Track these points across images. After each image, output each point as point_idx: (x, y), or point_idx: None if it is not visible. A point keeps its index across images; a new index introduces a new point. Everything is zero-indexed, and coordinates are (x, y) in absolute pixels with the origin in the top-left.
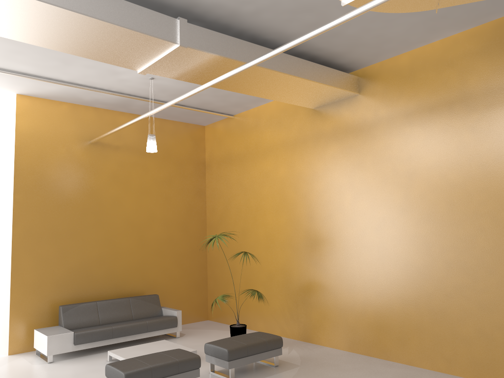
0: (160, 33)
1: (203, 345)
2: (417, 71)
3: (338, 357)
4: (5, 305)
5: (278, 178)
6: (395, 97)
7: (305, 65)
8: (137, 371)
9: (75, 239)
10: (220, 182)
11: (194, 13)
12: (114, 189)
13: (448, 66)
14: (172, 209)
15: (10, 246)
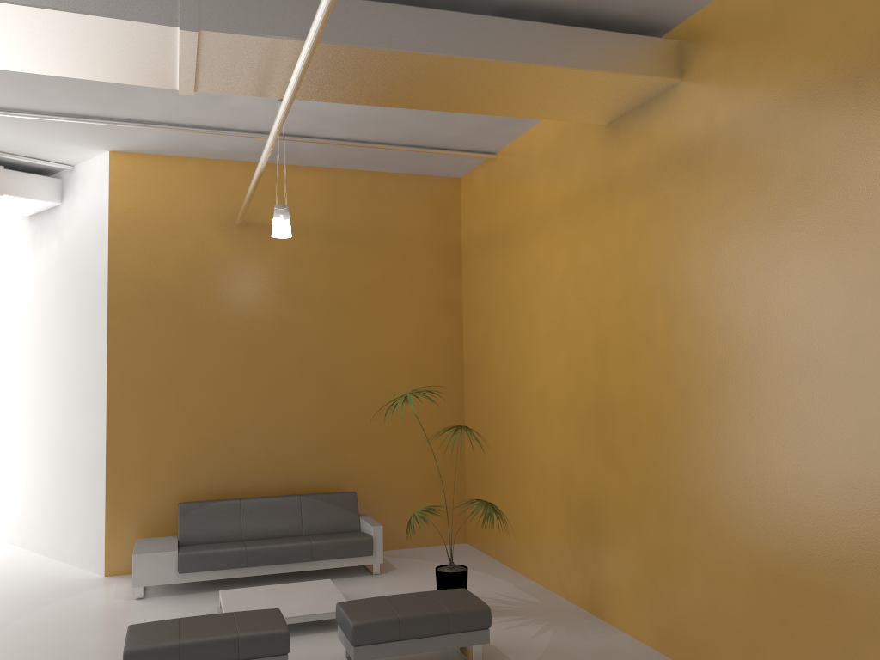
0: (135, 10)
1: None
2: (788, 6)
3: None
4: (100, 497)
5: (555, 276)
6: (746, 78)
7: (516, 31)
8: (149, 649)
9: (212, 391)
10: (480, 285)
11: None
12: (281, 304)
13: None
14: (392, 337)
15: (105, 402)
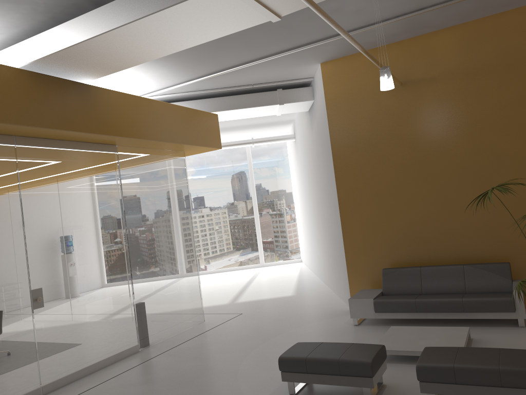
0: None
1: (524, 347)
2: None
3: None
4: (344, 264)
5: None
6: None
7: None
8: (290, 359)
9: (398, 197)
10: None
11: None
12: (437, 132)
13: None
14: None
15: (338, 209)
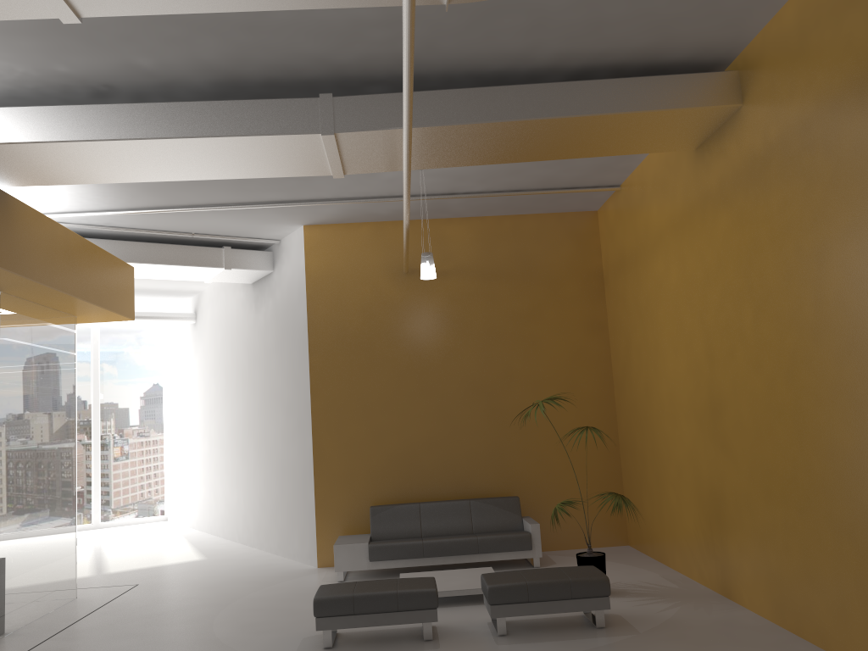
0: (291, 127)
1: None
2: (808, 32)
3: (736, 630)
4: (311, 502)
5: (671, 289)
6: (786, 97)
7: (583, 90)
8: (331, 598)
9: (392, 413)
10: (618, 305)
11: (353, 77)
12: (445, 336)
13: (849, 5)
14: (544, 358)
15: (310, 425)
